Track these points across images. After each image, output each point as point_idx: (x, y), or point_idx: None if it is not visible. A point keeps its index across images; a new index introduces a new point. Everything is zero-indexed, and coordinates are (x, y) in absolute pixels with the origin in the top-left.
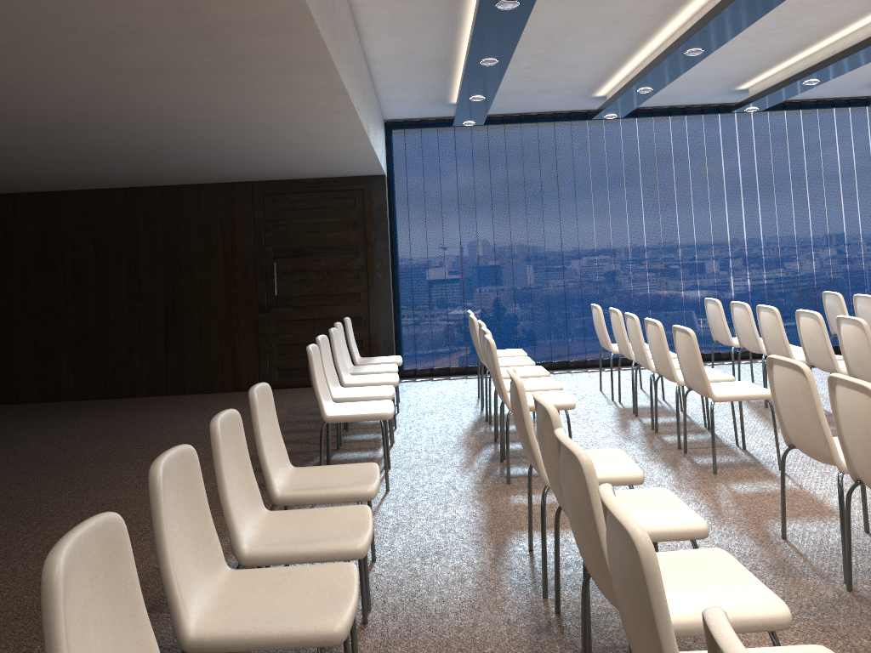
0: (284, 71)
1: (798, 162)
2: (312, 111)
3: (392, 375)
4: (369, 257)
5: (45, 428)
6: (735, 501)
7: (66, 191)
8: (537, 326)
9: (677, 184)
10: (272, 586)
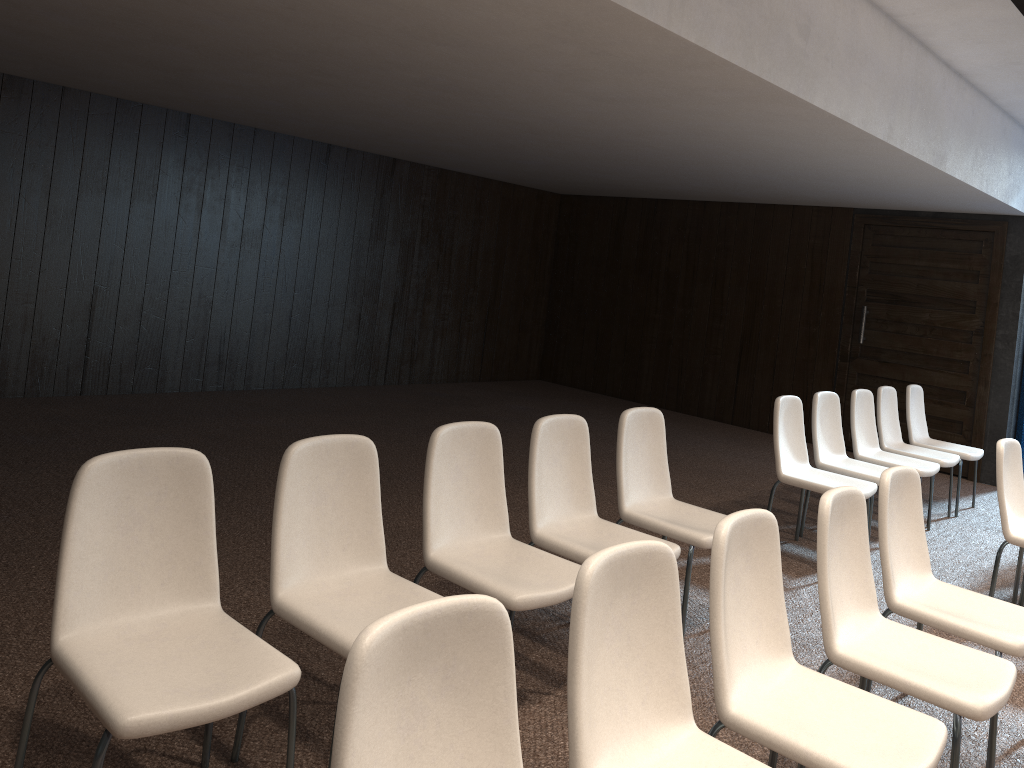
0: (748, 100)
1: None
2: (829, 138)
3: (929, 464)
4: (988, 319)
5: (603, 420)
6: None
7: (670, 200)
8: None
9: None
10: (522, 559)
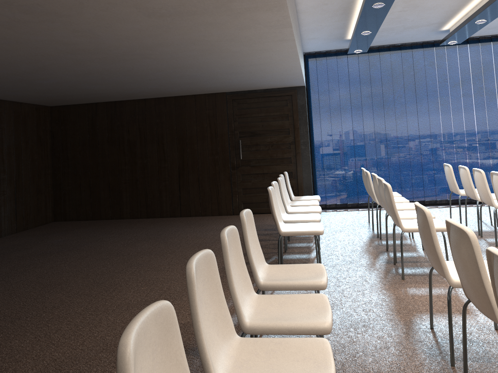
0: (253, 10)
1: None
2: (267, 40)
3: (317, 207)
4: (296, 136)
5: (115, 233)
6: None
7: (123, 101)
8: (403, 178)
9: (497, 86)
10: (270, 352)
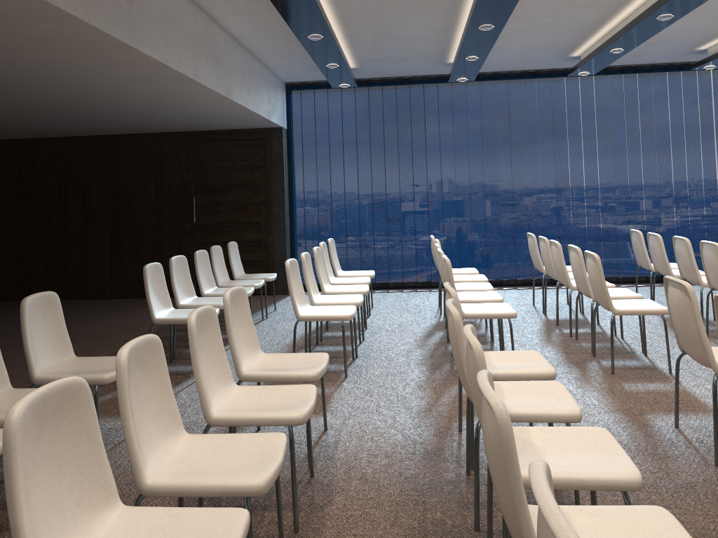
0: (93, 49)
1: (633, 119)
2: (156, 79)
3: (248, 288)
4: (268, 193)
5: (4, 320)
6: (453, 399)
7: (38, 139)
8: (406, 252)
9: (526, 136)
10: None
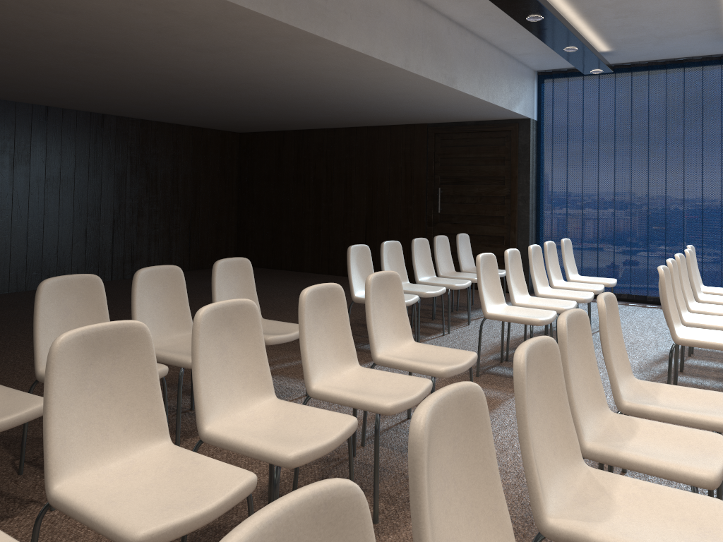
0: (295, 43)
1: None
2: (369, 69)
3: (464, 281)
4: (512, 187)
5: (272, 285)
6: None
7: (312, 130)
8: None
9: None
10: None
